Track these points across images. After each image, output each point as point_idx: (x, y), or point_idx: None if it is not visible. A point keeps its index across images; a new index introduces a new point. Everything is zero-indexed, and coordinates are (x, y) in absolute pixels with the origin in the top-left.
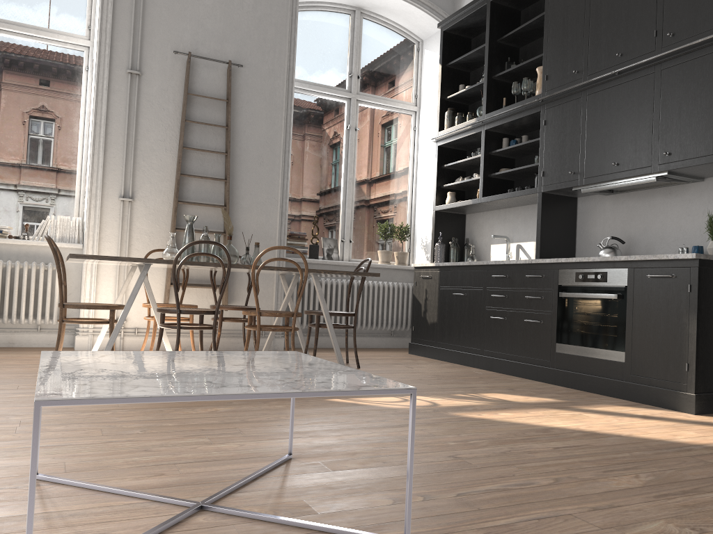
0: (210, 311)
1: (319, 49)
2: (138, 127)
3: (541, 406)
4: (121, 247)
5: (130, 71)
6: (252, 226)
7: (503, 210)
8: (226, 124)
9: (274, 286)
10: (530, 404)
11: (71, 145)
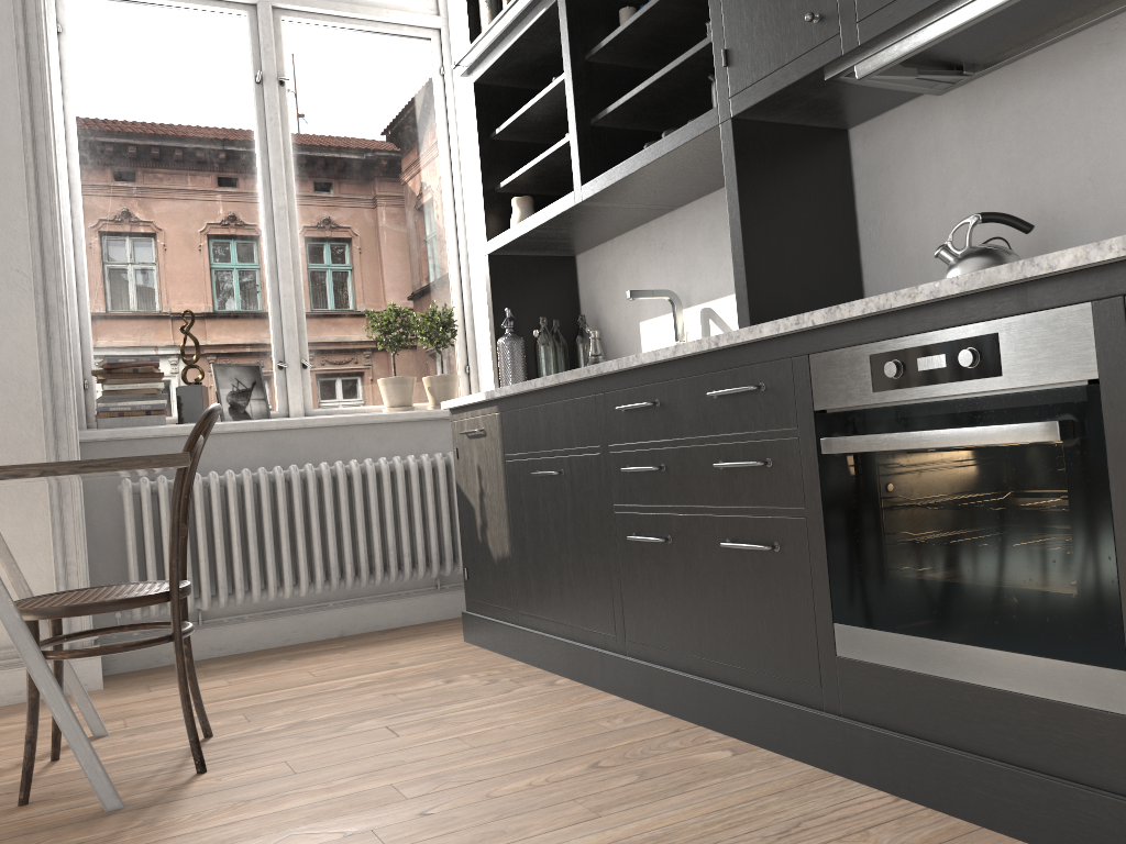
0: None
1: None
2: None
3: None
4: None
5: None
6: None
7: (658, 222)
8: None
9: (49, 514)
10: None
11: None
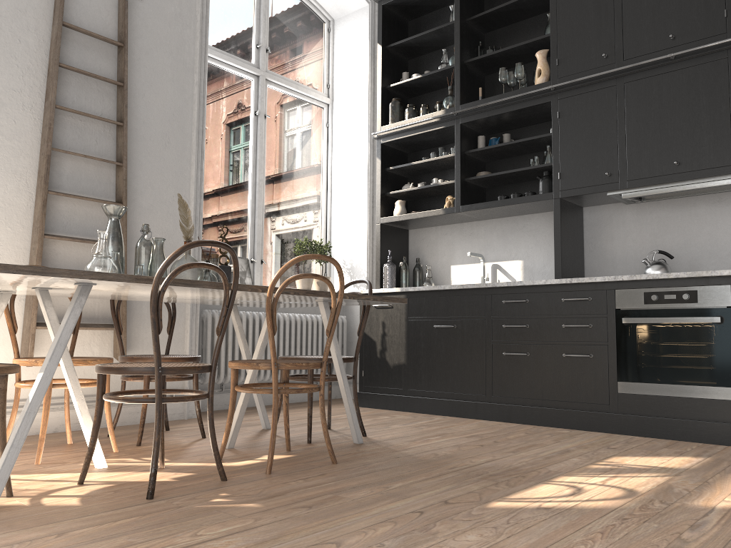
0: (206, 366)
1: (221, 4)
2: None
3: (720, 471)
4: None
5: None
6: (155, 235)
7: (469, 223)
8: (119, 80)
9: (187, 323)
10: (702, 469)
11: None
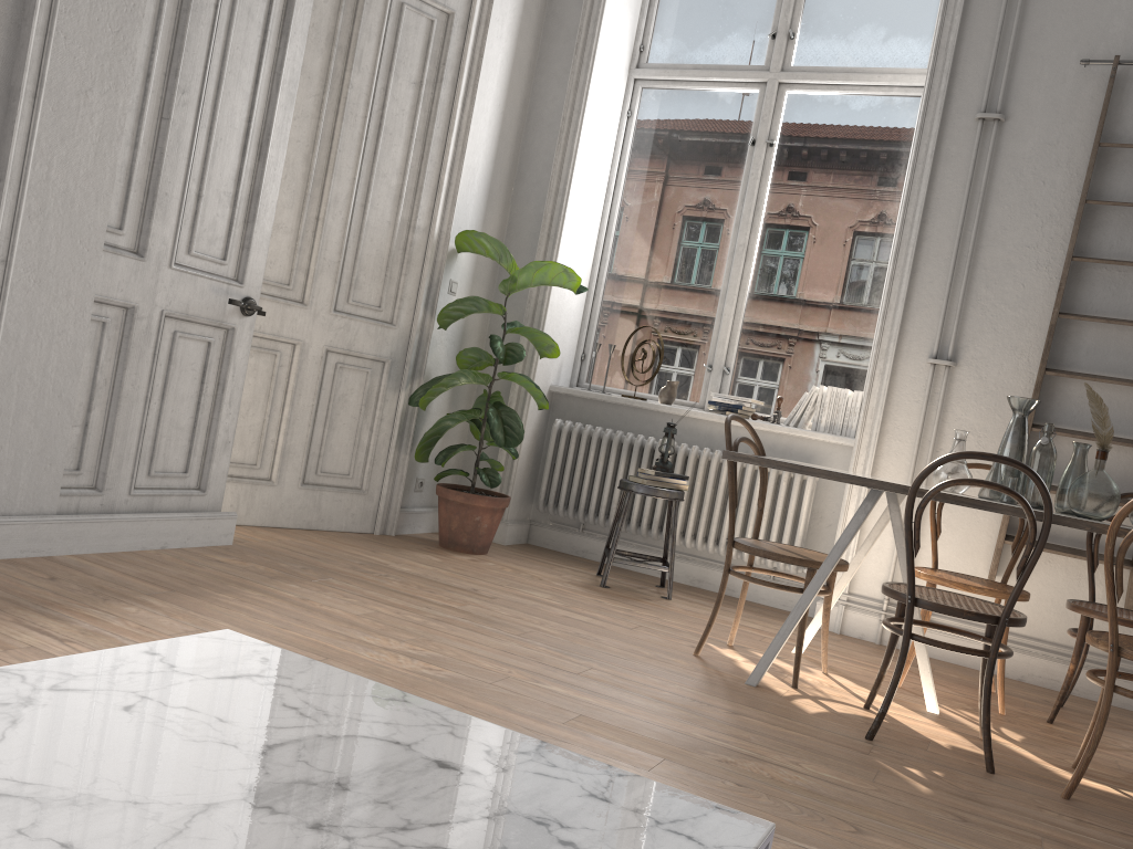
0: (986, 615)
1: None
2: (984, 223)
3: None
4: (919, 453)
5: (980, 116)
6: None
7: None
8: None
9: None
10: None
11: (876, 265)
